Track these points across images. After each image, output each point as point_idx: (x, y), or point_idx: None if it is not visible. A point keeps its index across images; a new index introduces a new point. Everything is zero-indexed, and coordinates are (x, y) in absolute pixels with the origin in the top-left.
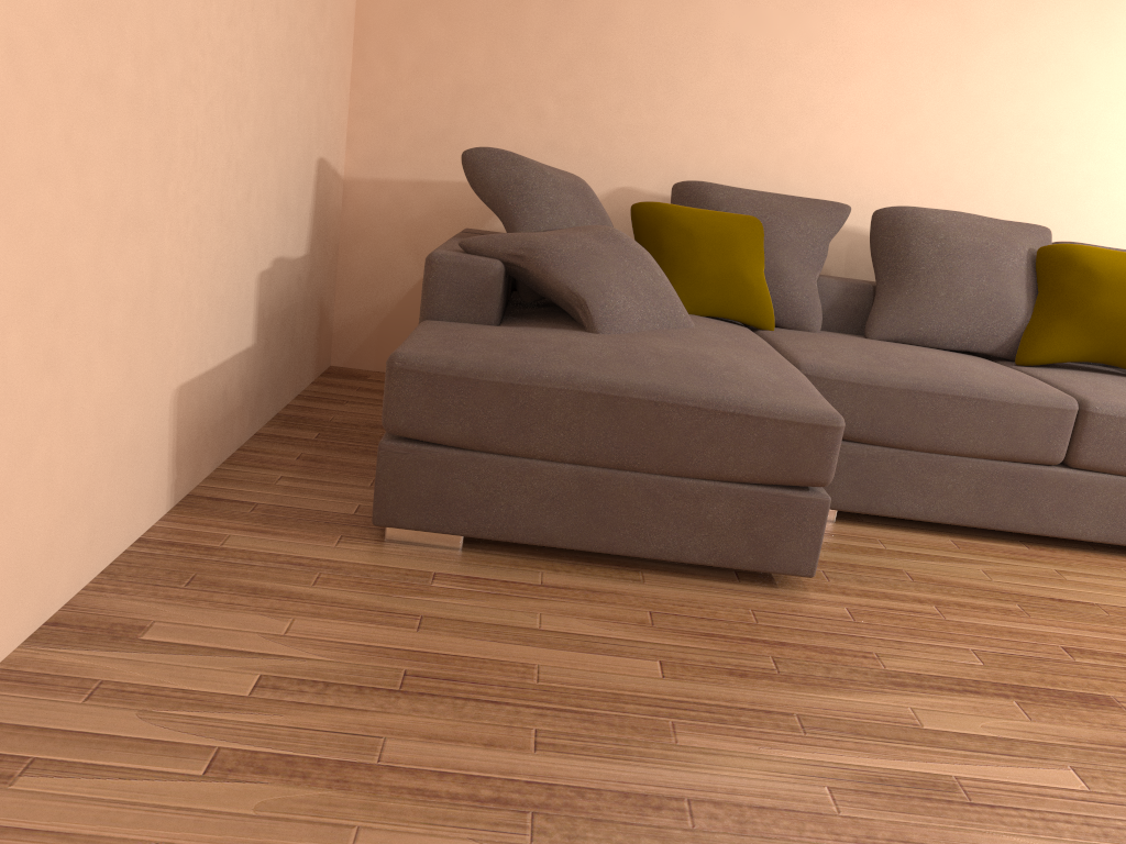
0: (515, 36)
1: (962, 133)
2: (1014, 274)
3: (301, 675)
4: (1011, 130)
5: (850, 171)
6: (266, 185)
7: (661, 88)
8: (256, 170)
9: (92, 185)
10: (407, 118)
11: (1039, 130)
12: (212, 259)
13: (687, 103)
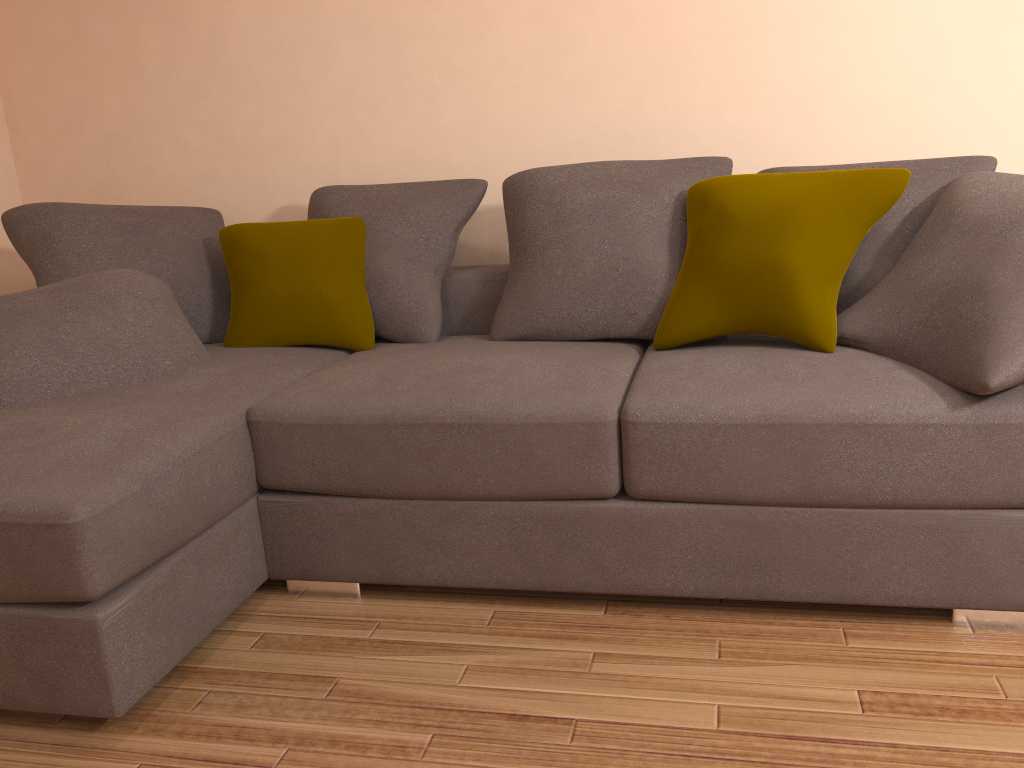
0: (140, 73)
1: (639, 60)
2: (649, 230)
3: None
4: (699, 41)
5: (518, 136)
6: None
7: (292, 91)
8: None
9: None
10: (69, 180)
11: (736, 33)
12: None
13: (323, 101)
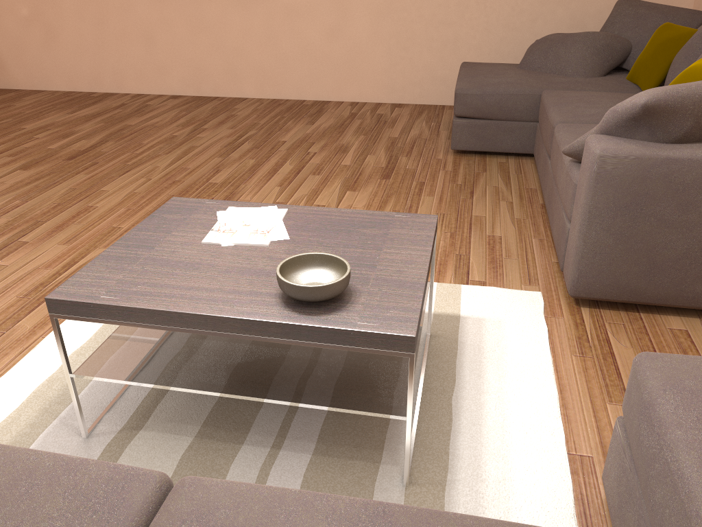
0: None
1: None
2: None
3: (384, 115)
4: None
5: None
6: (554, 17)
7: None
8: (542, 12)
9: (424, 13)
10: None
11: None
12: (499, 38)
13: None
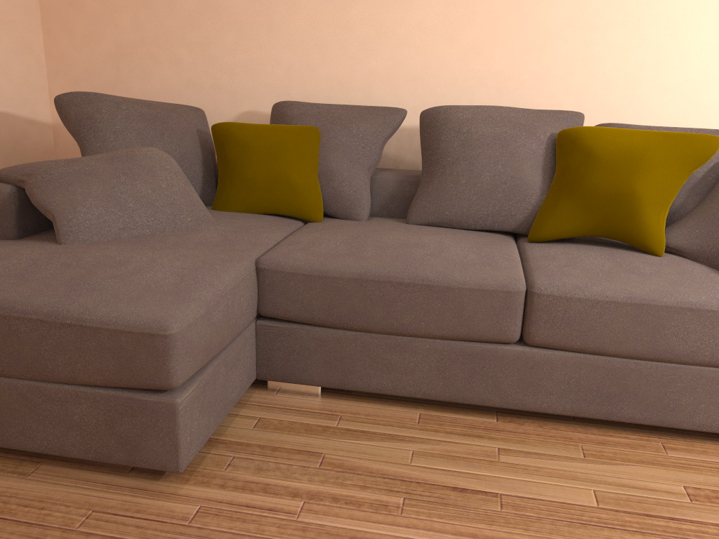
0: (150, 2)
1: (518, 36)
2: (530, 158)
3: None
4: (562, 28)
5: (425, 80)
6: None
7: (263, 29)
8: None
9: None
10: (86, 74)
11: (588, 25)
12: None
13: (285, 38)
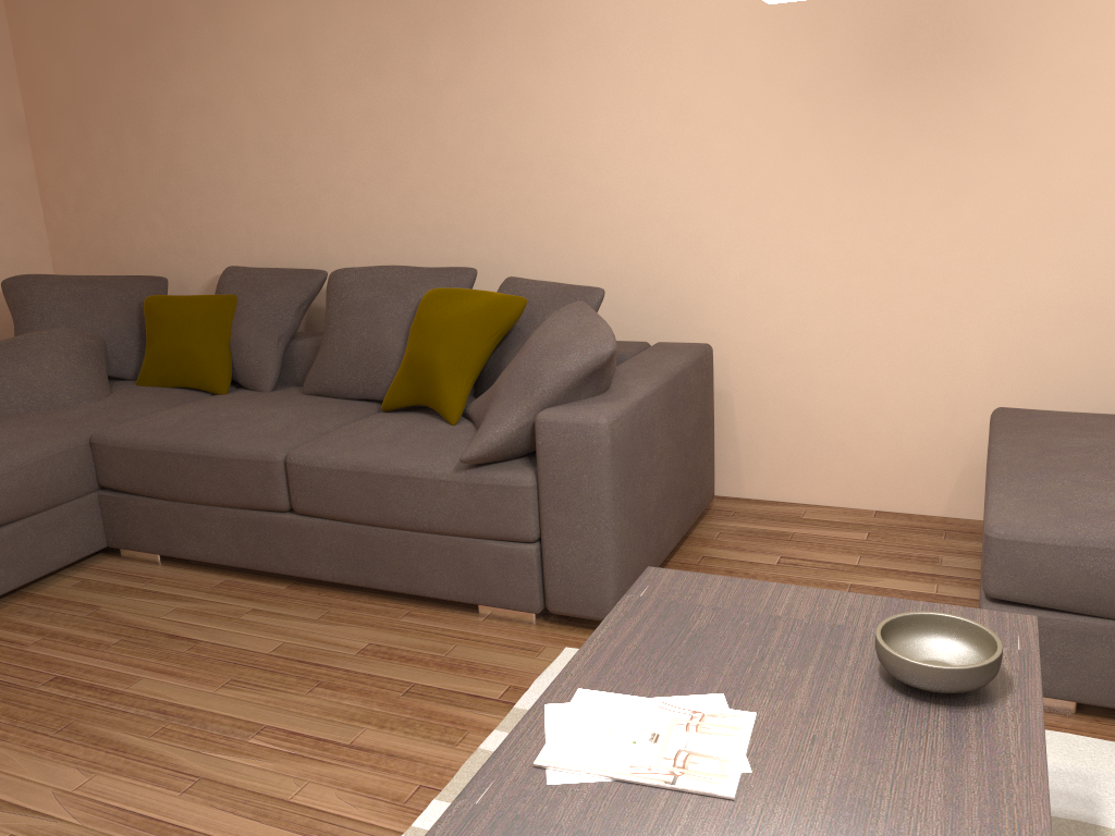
0: (124, 170)
1: (449, 182)
2: (393, 323)
3: None
4: (488, 171)
5: (370, 234)
6: None
7: (222, 190)
8: None
9: None
10: (81, 245)
11: (513, 166)
12: None
13: (241, 198)
